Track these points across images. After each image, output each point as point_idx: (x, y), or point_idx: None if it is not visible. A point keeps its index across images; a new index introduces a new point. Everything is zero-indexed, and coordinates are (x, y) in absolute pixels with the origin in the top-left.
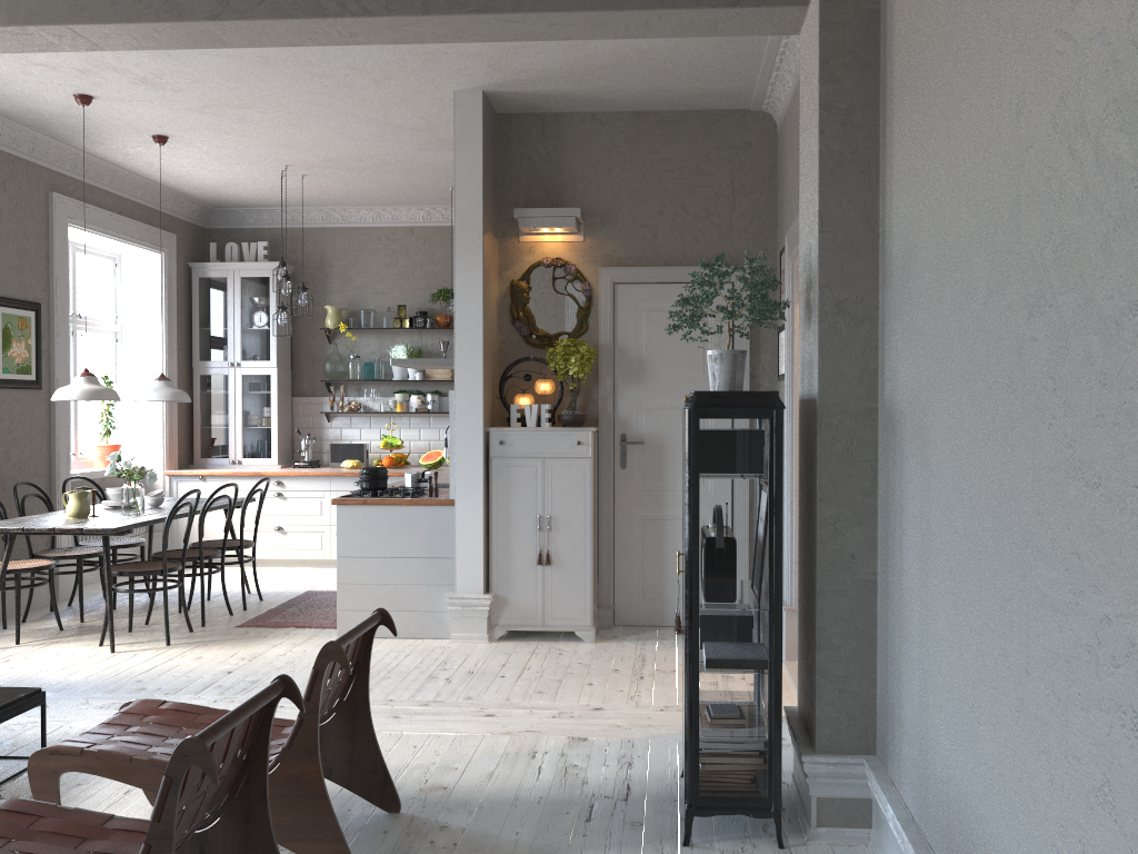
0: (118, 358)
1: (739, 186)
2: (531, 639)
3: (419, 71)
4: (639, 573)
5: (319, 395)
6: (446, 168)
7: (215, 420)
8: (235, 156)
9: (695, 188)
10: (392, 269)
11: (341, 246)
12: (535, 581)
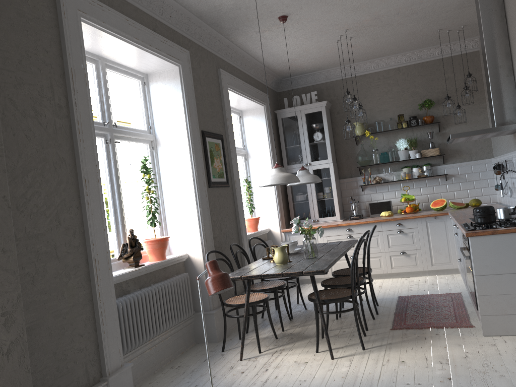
0: (247, 169)
1: None
2: None
3: None
4: None
5: (354, 176)
6: (449, 9)
7: (300, 198)
8: (319, 27)
9: None
10: (389, 95)
11: (356, 87)
12: None
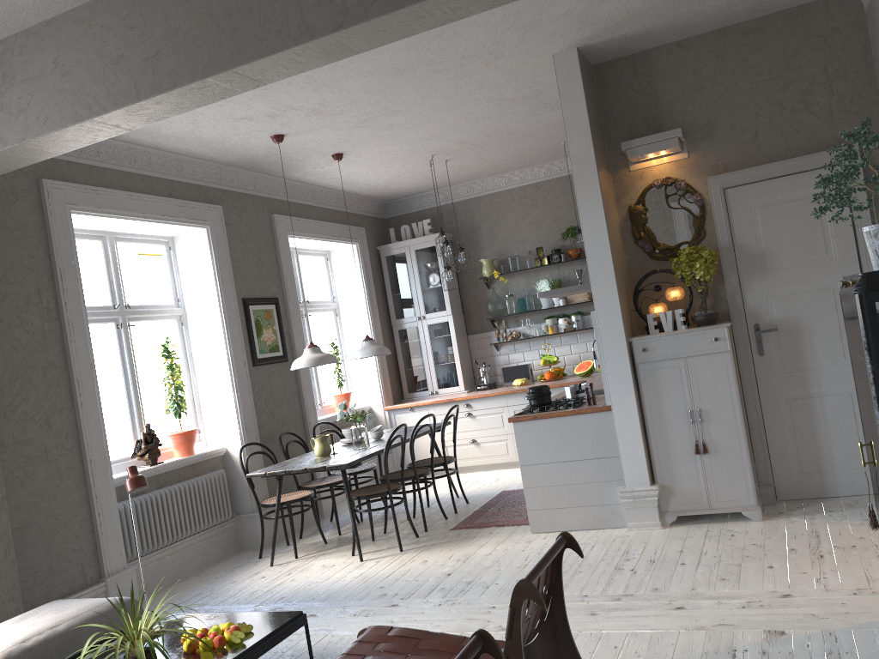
0: (339, 328)
1: (833, 71)
2: (701, 522)
3: (520, 44)
4: (793, 450)
5: (487, 330)
6: (556, 126)
7: (413, 363)
8: (393, 157)
9: (788, 84)
10: (527, 220)
11: (485, 210)
12: (695, 469)
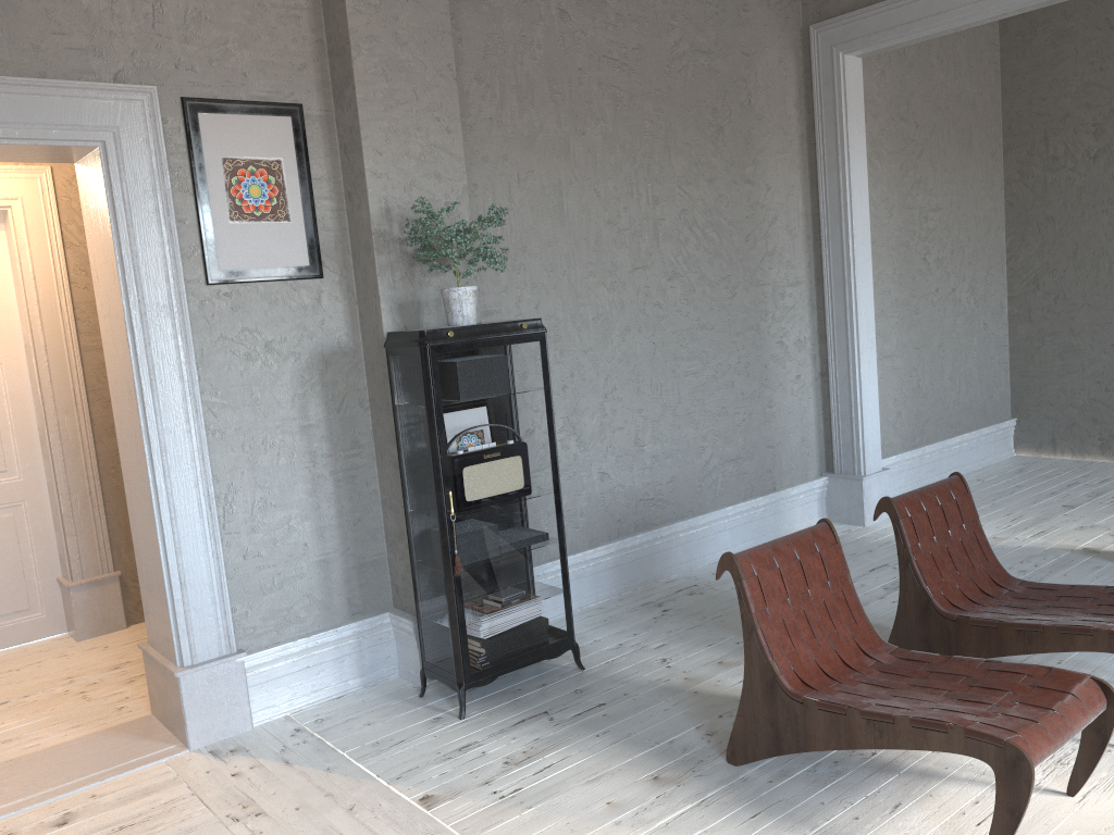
0: None
1: None
2: None
3: None
4: None
5: None
6: None
7: None
8: None
9: None
10: None
11: None
12: None
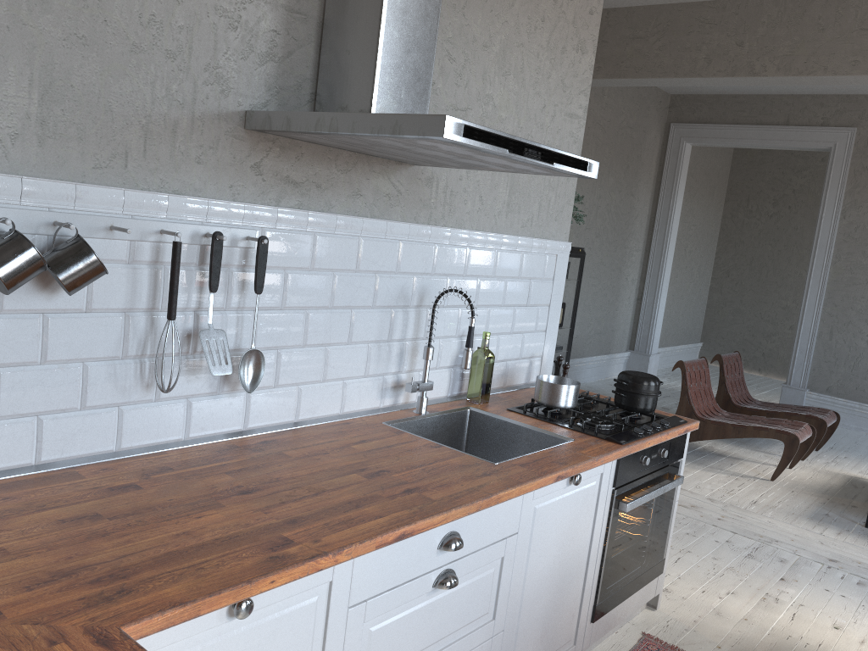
0: None
1: None
2: None
3: None
4: None
5: None
6: None
7: None
8: None
9: None
10: None
11: None
12: None
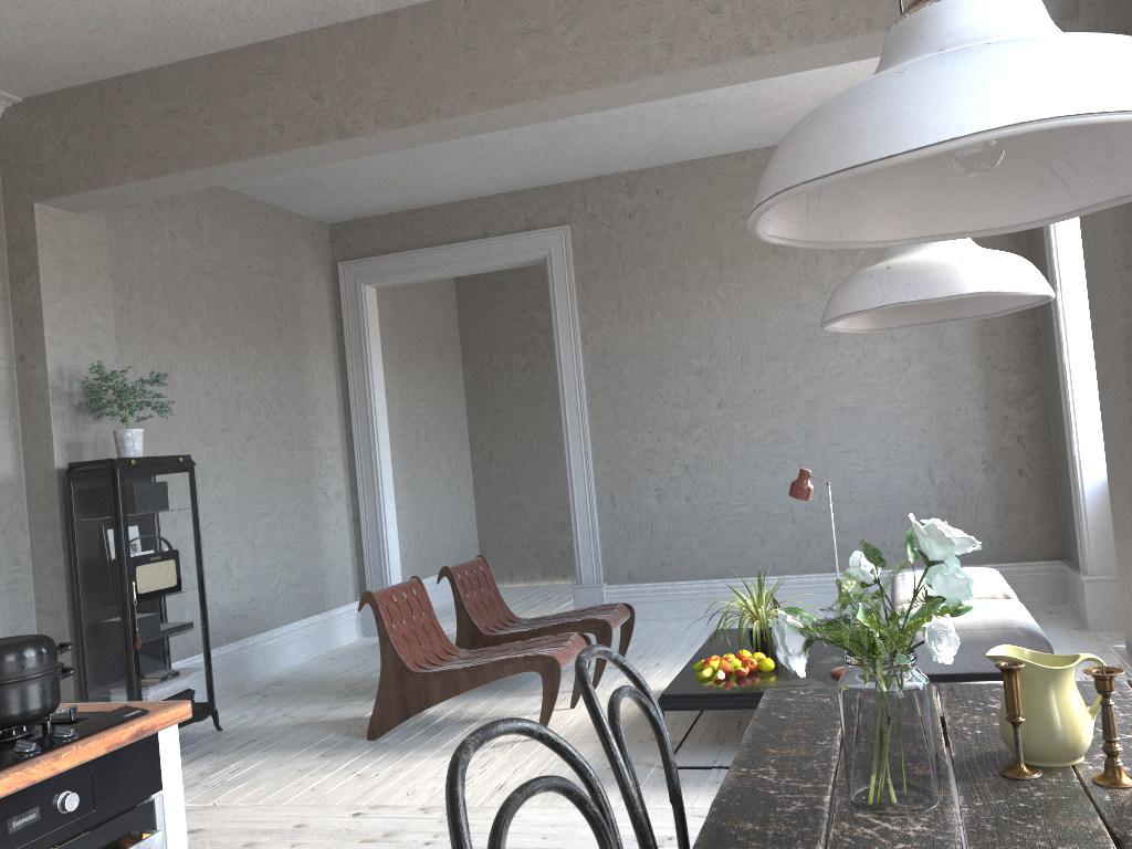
0: None
1: None
2: None
3: None
4: None
5: None
6: None
7: None
8: None
9: None
10: None
11: None
12: None
